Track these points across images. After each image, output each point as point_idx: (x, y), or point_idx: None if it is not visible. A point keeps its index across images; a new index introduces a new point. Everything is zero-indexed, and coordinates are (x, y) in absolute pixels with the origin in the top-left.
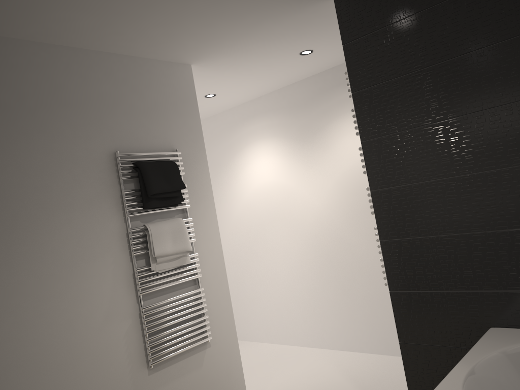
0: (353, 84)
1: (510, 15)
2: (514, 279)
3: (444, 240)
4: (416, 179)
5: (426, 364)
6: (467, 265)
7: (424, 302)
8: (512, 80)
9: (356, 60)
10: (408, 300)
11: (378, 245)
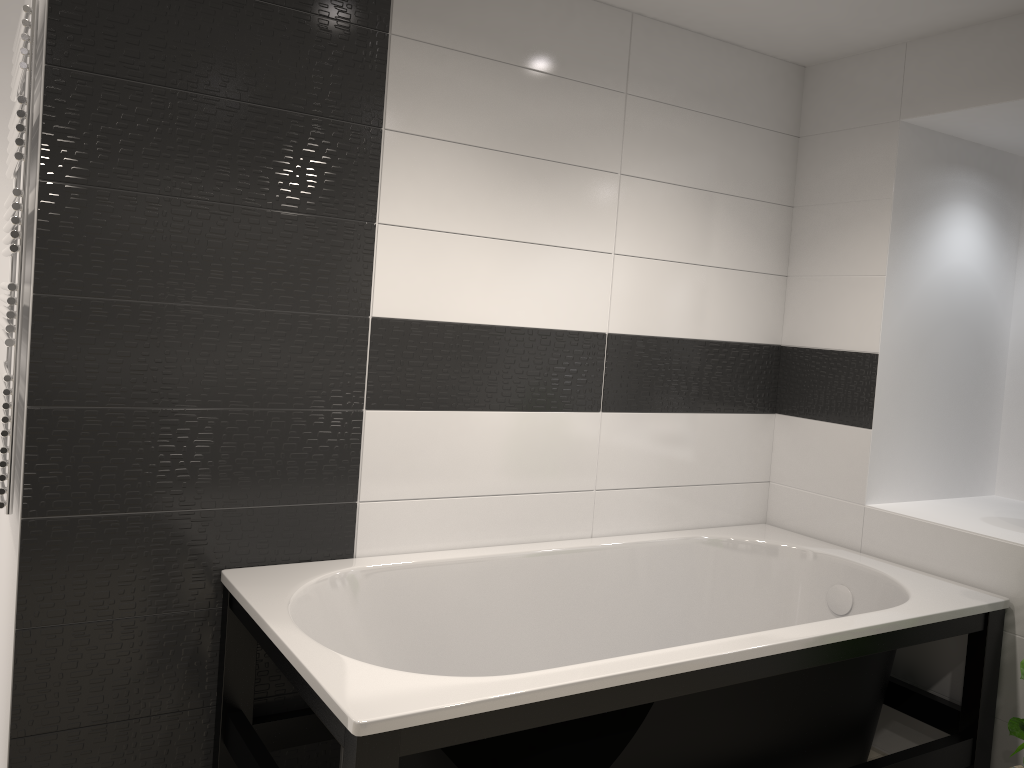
0: (58, 47)
1: (368, 91)
2: (275, 488)
3: (177, 418)
4: (152, 293)
5: (73, 662)
6: (208, 465)
7: (104, 536)
8: (348, 186)
9: (81, 2)
10: (65, 536)
11: (6, 417)
